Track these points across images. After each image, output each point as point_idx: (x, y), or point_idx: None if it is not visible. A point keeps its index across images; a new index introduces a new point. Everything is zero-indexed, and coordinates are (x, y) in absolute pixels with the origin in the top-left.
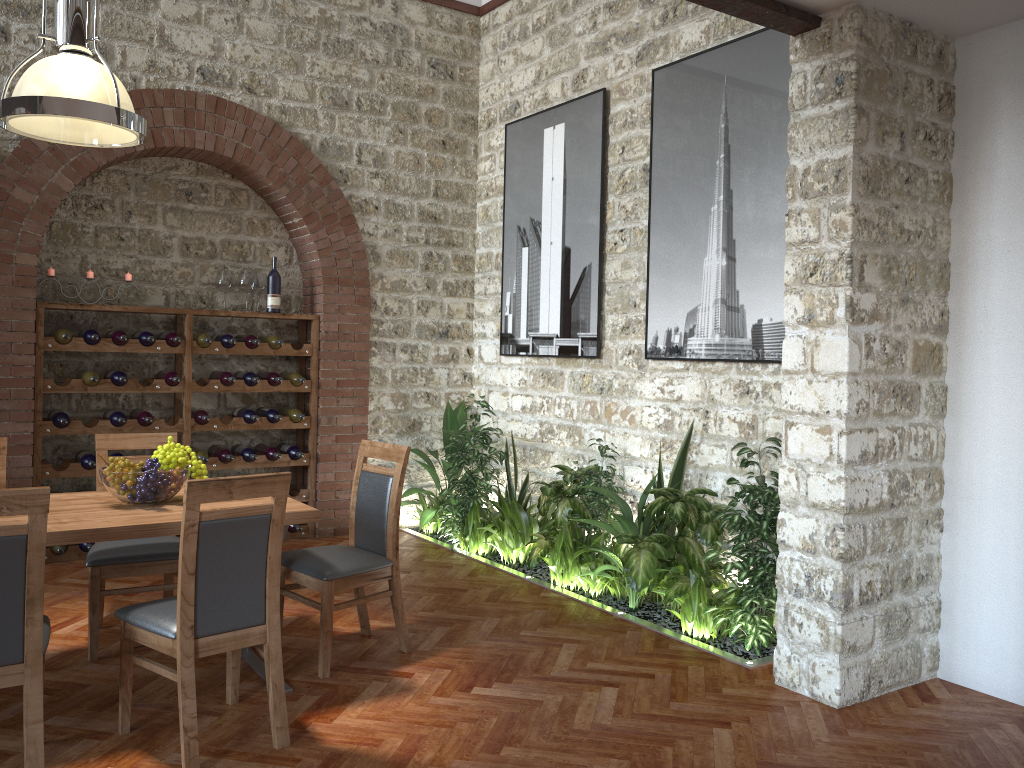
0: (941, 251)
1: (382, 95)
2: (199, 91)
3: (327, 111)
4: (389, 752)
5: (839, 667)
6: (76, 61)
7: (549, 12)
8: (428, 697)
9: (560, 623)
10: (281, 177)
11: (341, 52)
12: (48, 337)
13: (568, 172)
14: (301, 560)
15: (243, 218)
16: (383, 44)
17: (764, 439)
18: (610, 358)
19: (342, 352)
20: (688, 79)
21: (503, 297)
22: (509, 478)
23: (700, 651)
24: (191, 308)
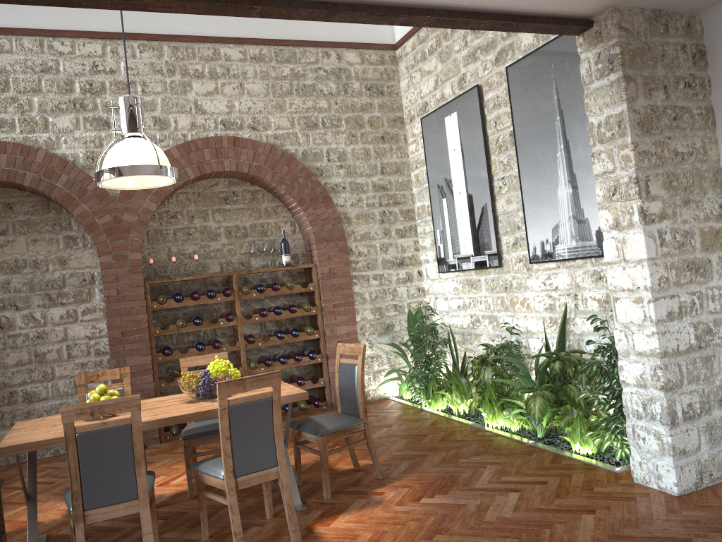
0: (713, 162)
1: (337, 114)
2: (223, 135)
3: (303, 132)
4: None
5: (674, 466)
6: (133, 142)
7: (437, 40)
8: (391, 506)
9: (487, 452)
10: (280, 179)
11: (307, 92)
12: (153, 301)
13: (463, 144)
14: (305, 424)
15: (261, 208)
16: (334, 82)
17: None
18: (508, 266)
19: (334, 285)
20: (529, 70)
21: (435, 233)
22: (453, 356)
23: (583, 463)
24: (236, 270)
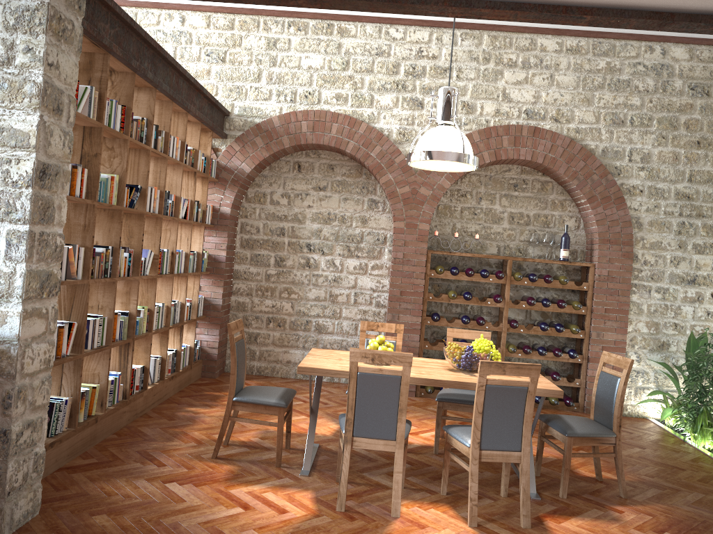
0: None
1: (649, 113)
2: (524, 124)
3: (608, 128)
4: None
5: None
6: (444, 130)
7: None
8: (629, 528)
9: None
10: (573, 173)
11: (620, 88)
12: (431, 270)
13: None
14: (554, 421)
15: (548, 200)
16: (652, 78)
17: None
18: None
19: (609, 289)
20: None
21: None
22: None
23: None
24: (512, 255)
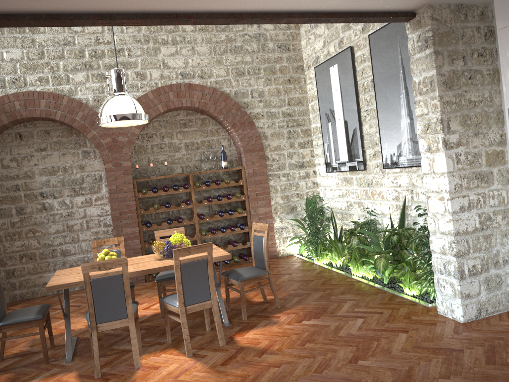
0: (497, 106)
1: (258, 65)
2: (181, 82)
3: (235, 78)
4: (262, 346)
5: (461, 304)
6: (120, 99)
7: None
8: (283, 325)
9: (349, 292)
10: (219, 111)
11: (237, 51)
12: (139, 192)
13: (341, 86)
14: (231, 274)
15: (208, 130)
16: (255, 43)
17: None
18: (370, 169)
19: (256, 181)
20: (383, 37)
21: (324, 146)
22: (334, 228)
23: (409, 301)
24: (192, 171)
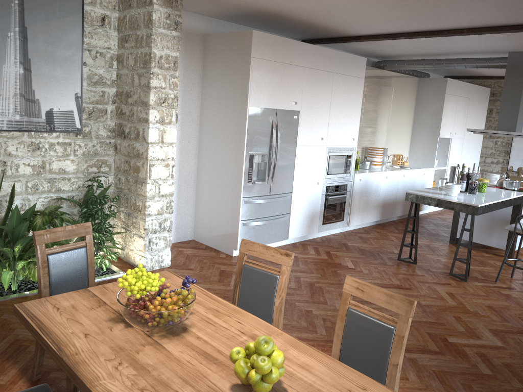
0: None
1: None
2: None
3: None
4: None
5: (170, 251)
6: None
7: None
8: None
9: None
10: None
11: None
12: None
13: None
14: None
15: None
16: None
17: (52, 173)
18: None
19: None
20: None
21: None
22: None
23: (100, 280)
24: None
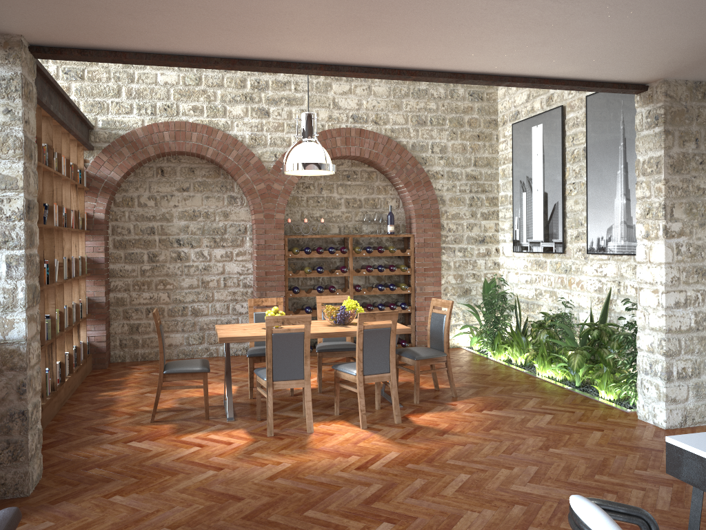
0: None
1: (443, 115)
2: (351, 127)
3: (414, 127)
4: (441, 427)
5: (665, 408)
6: (309, 146)
7: None
8: (461, 412)
9: (534, 390)
10: (392, 165)
11: (421, 96)
12: (289, 251)
13: (545, 151)
14: (405, 351)
15: (374, 186)
16: (443, 87)
17: None
18: (570, 253)
19: (426, 253)
20: (603, 101)
21: (513, 220)
22: (517, 319)
23: (605, 404)
24: (351, 233)
